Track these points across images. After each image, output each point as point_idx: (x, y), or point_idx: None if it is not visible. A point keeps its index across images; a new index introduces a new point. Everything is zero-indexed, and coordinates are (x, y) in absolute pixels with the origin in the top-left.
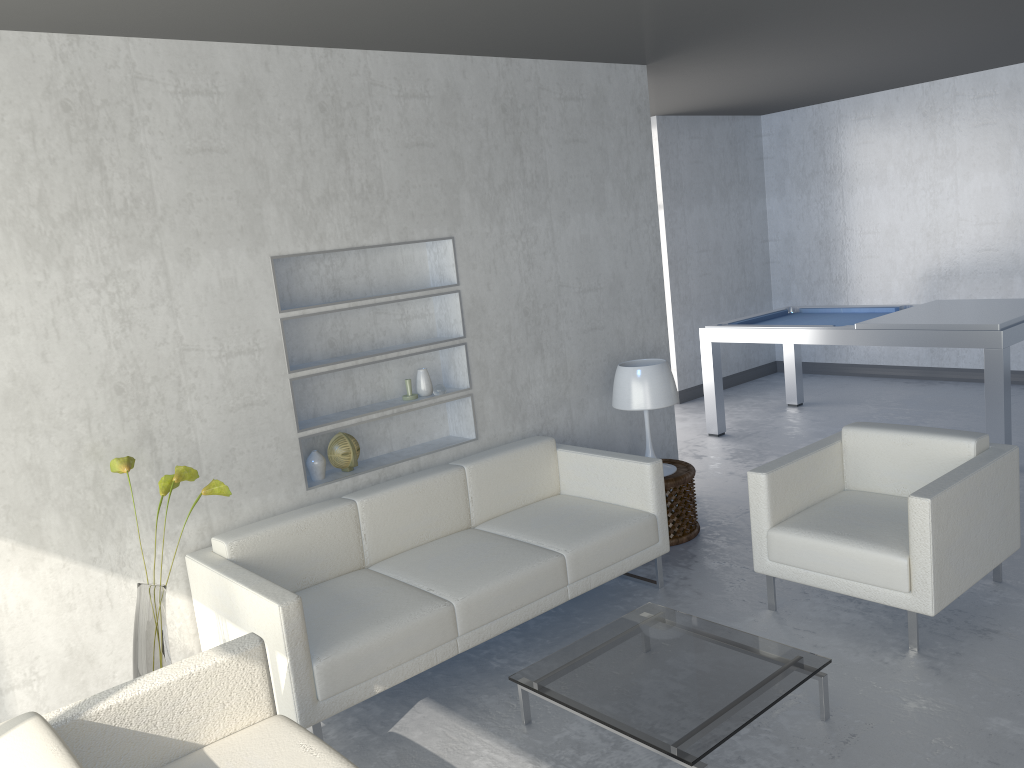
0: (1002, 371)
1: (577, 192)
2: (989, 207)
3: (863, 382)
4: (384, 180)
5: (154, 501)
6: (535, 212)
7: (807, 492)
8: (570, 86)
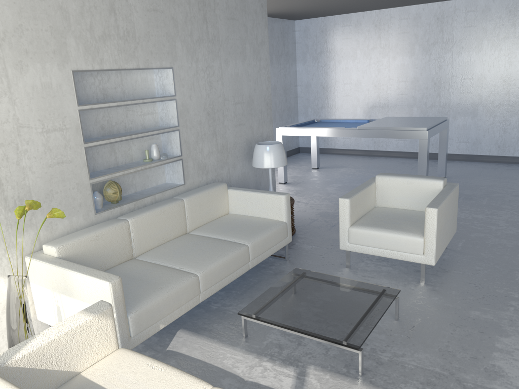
0: (426, 150)
1: (233, 48)
2: (404, 73)
3: (343, 157)
4: (136, 29)
5: (3, 223)
6: (213, 57)
7: (363, 208)
8: None
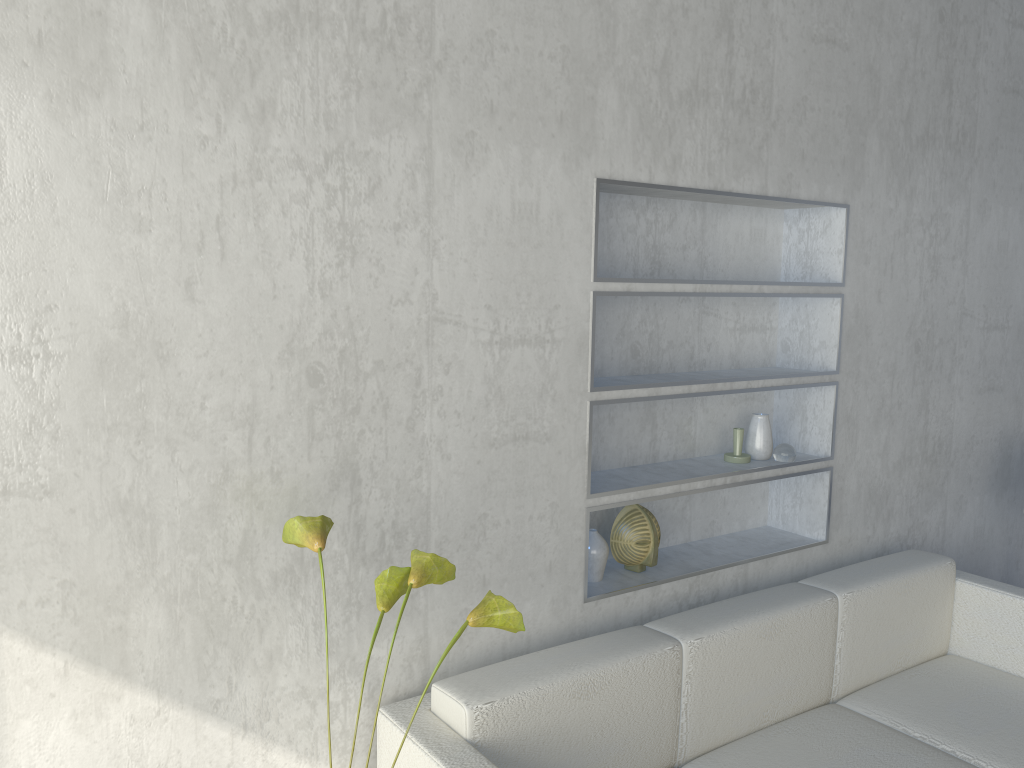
0: None
1: (1004, 172)
2: None
3: None
4: (775, 87)
5: (339, 599)
6: (952, 191)
7: None
8: (1022, 6)
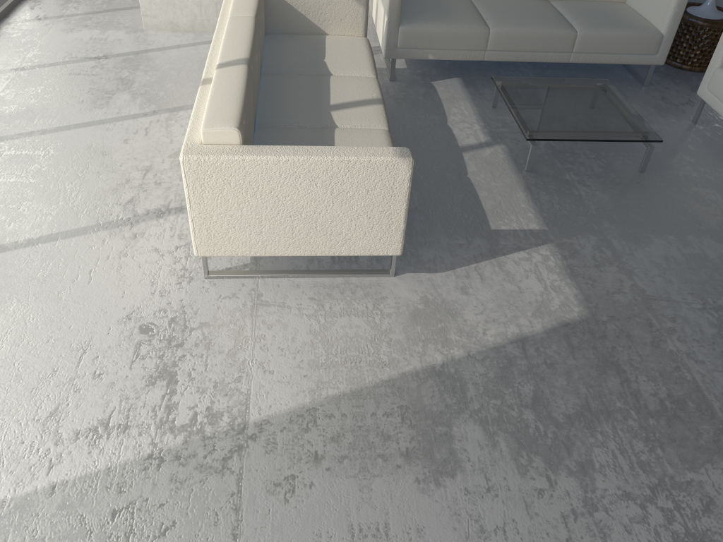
0: None
1: None
2: None
3: None
4: None
5: None
6: None
7: None
8: None
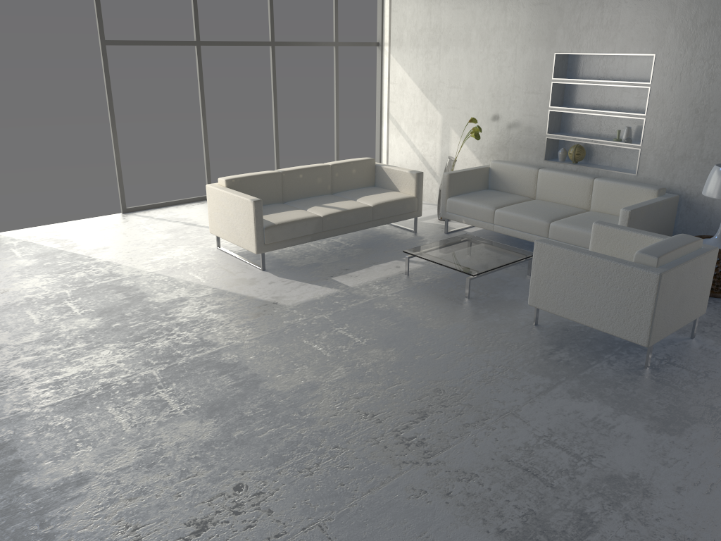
0: None
1: None
2: None
3: None
4: (620, 18)
5: (493, 140)
6: None
7: (628, 255)
8: None
